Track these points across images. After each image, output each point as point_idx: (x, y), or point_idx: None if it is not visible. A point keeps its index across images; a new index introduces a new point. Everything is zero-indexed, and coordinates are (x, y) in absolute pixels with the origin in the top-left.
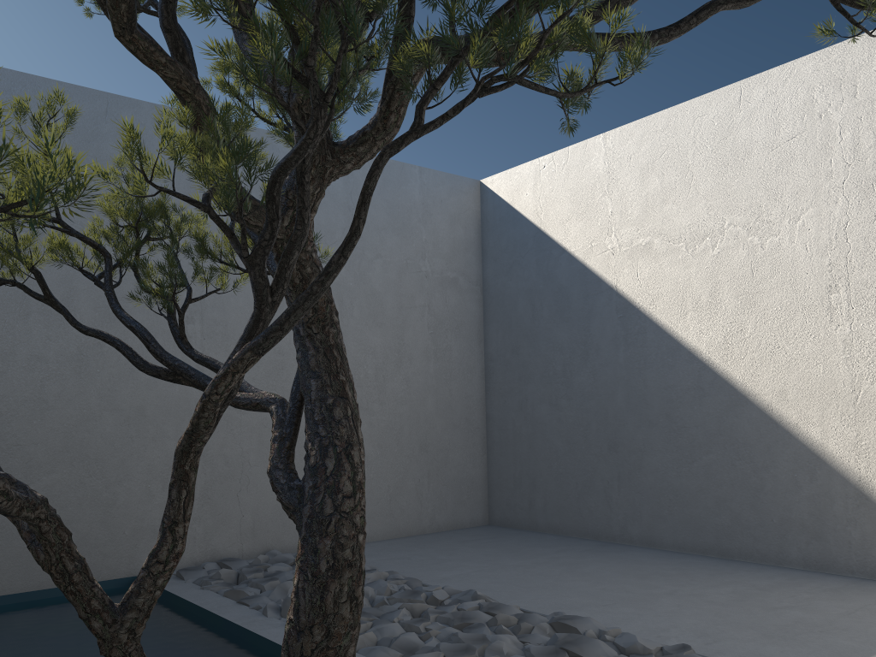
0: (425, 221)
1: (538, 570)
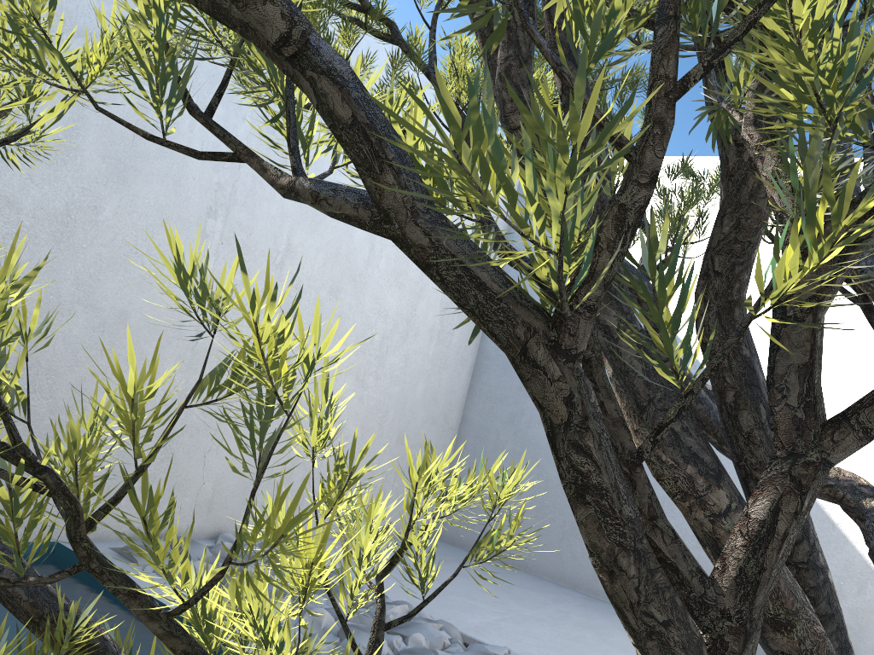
0: None
1: (567, 631)
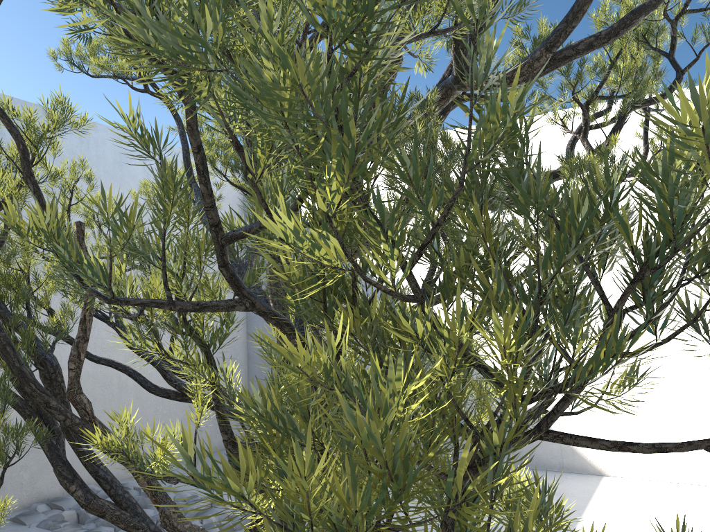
0: None
1: None
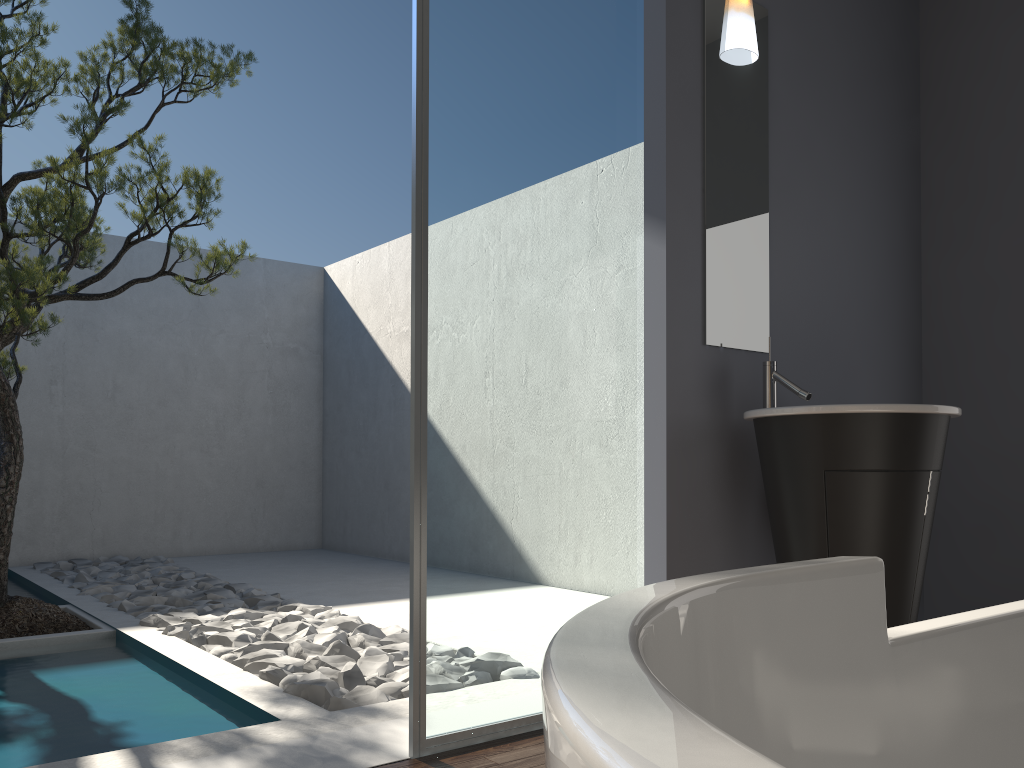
0: (268, 302)
1: (289, 569)
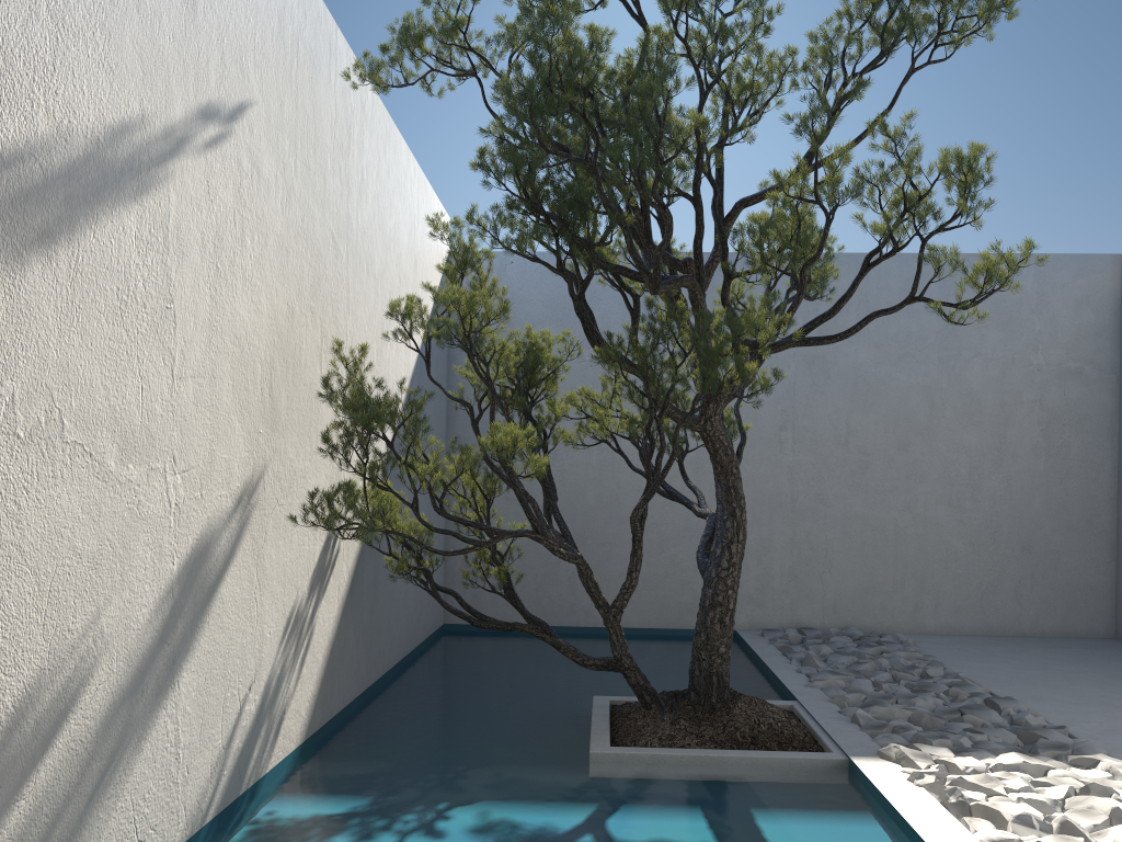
0: (1039, 310)
1: (1072, 675)
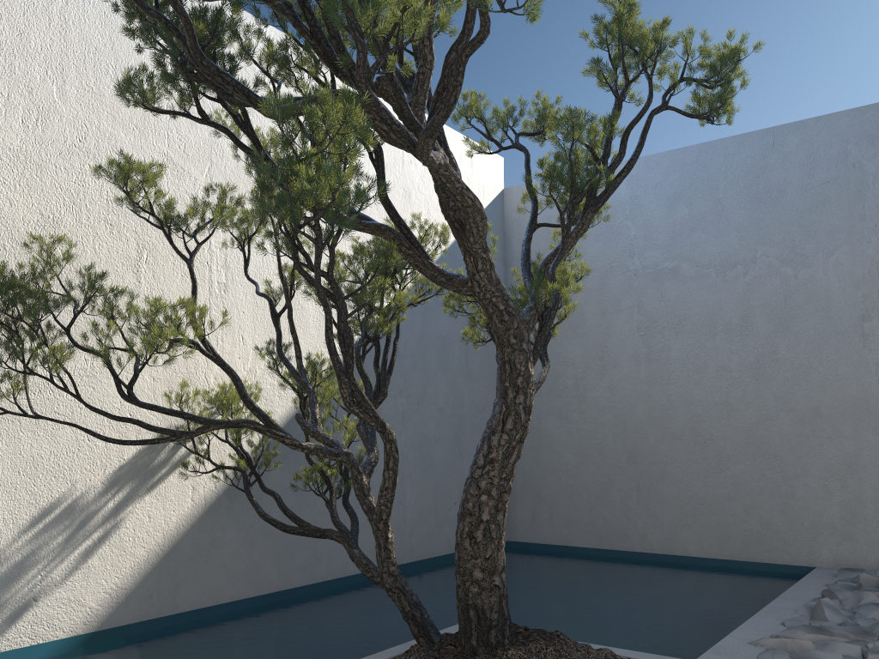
0: None
1: None
